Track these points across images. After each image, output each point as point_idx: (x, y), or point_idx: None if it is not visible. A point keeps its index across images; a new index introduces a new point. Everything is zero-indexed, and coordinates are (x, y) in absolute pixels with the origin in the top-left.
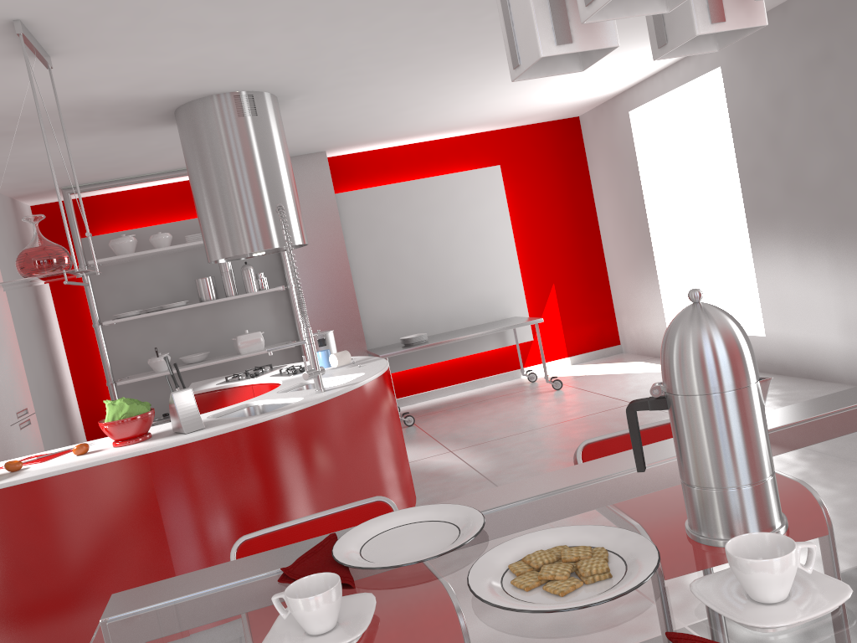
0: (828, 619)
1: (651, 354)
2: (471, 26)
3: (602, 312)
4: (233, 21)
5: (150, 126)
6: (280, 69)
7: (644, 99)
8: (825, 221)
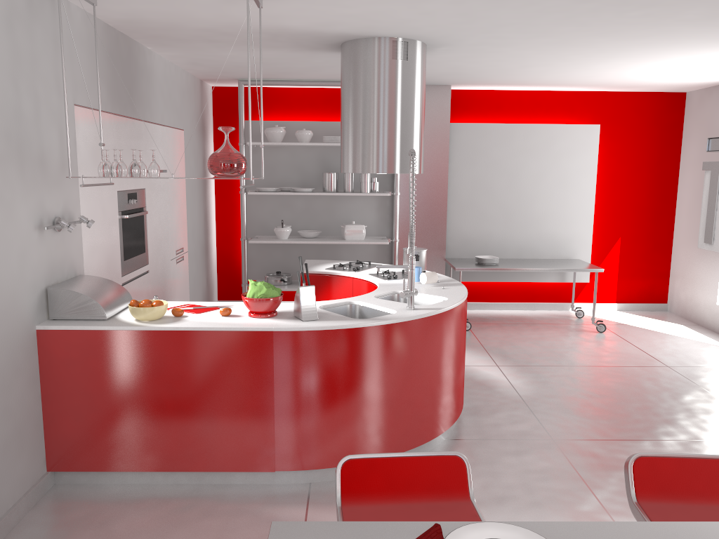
0: None
1: (694, 321)
2: (615, 18)
3: (657, 272)
4: None
5: (319, 50)
6: (437, 27)
7: None
8: None
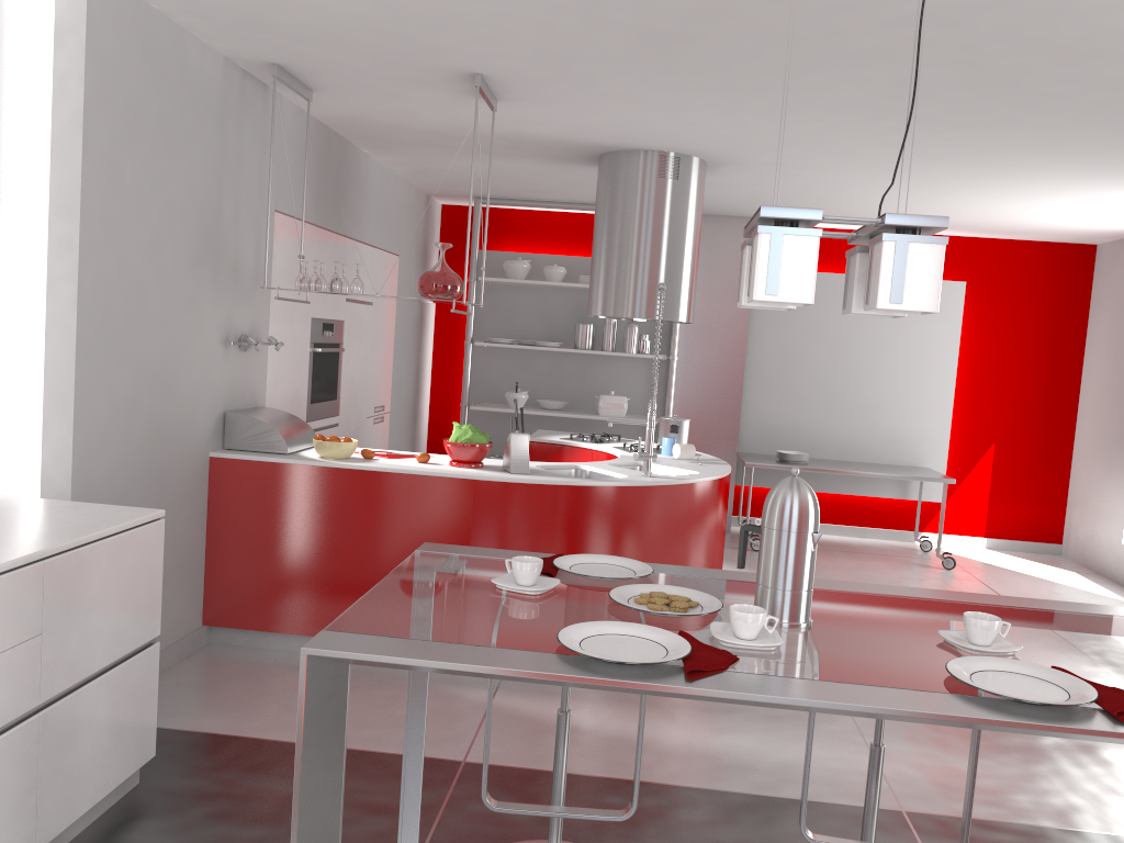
0: (759, 651)
1: (1094, 568)
2: (929, 139)
3: (1048, 497)
4: (668, 100)
5: (573, 163)
6: (712, 141)
7: None
8: None
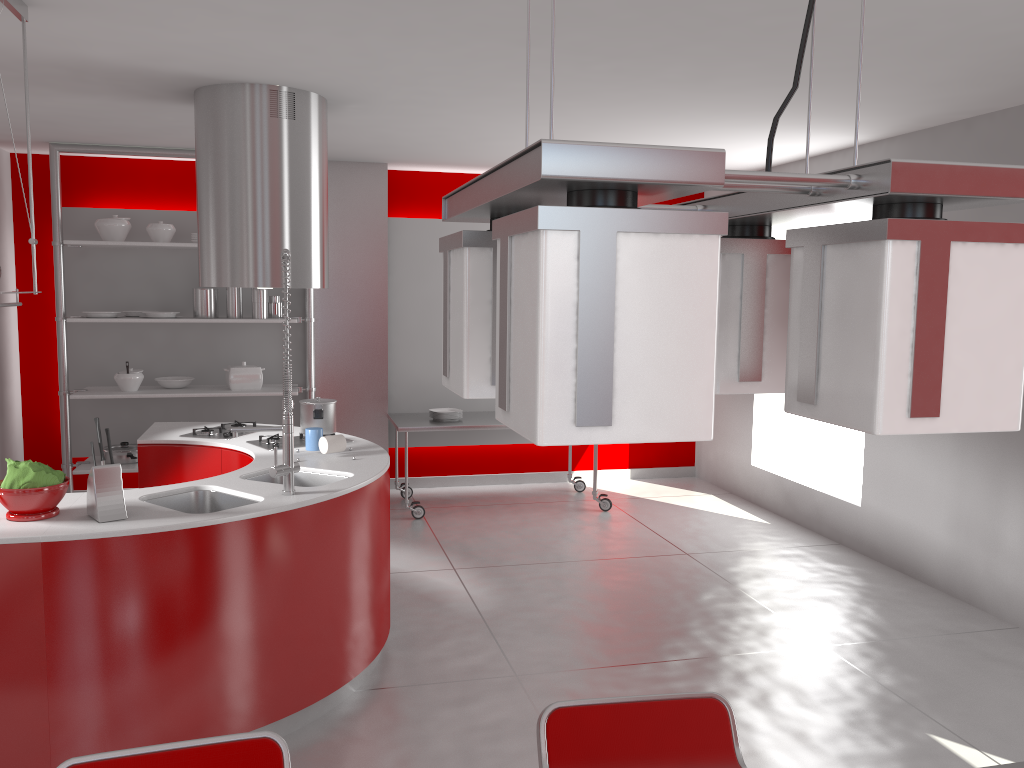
0: None
1: (727, 488)
2: (578, 72)
3: None
4: (271, 12)
5: (162, 100)
6: (331, 72)
7: None
8: None
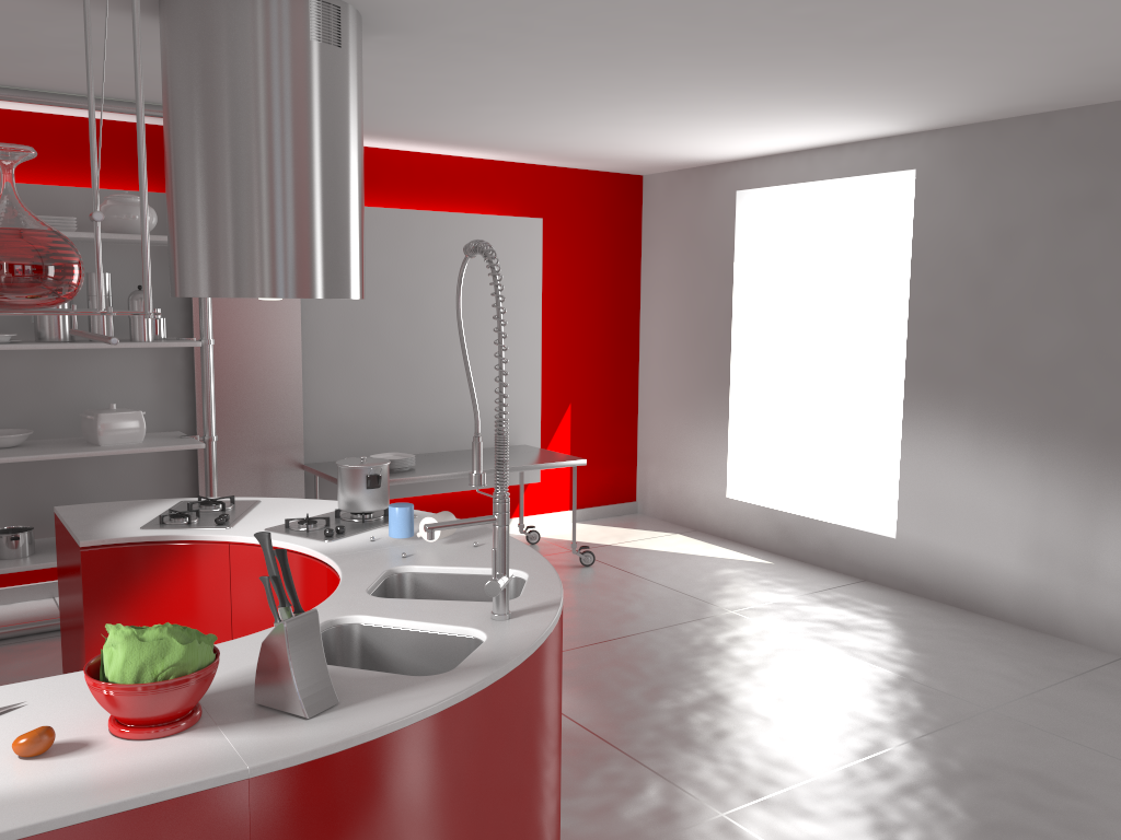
0: None
1: (688, 524)
2: (763, 14)
3: (622, 453)
4: None
5: None
6: None
7: (768, 180)
8: (1037, 411)
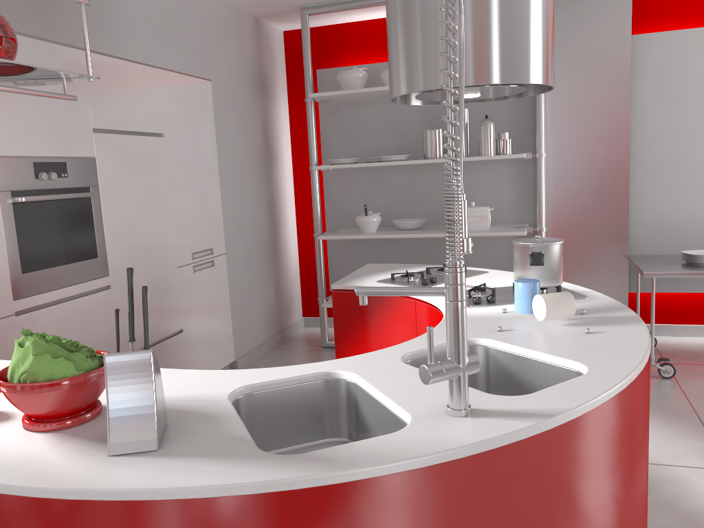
0: None
1: None
2: None
3: None
4: None
5: None
6: None
7: None
8: None
